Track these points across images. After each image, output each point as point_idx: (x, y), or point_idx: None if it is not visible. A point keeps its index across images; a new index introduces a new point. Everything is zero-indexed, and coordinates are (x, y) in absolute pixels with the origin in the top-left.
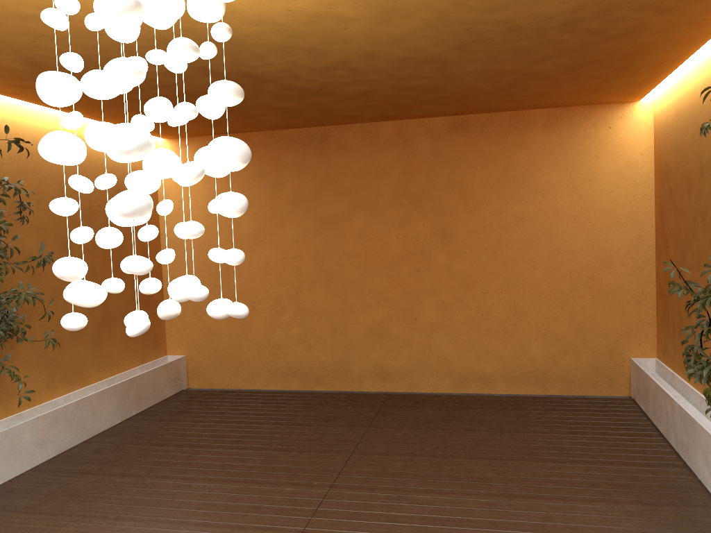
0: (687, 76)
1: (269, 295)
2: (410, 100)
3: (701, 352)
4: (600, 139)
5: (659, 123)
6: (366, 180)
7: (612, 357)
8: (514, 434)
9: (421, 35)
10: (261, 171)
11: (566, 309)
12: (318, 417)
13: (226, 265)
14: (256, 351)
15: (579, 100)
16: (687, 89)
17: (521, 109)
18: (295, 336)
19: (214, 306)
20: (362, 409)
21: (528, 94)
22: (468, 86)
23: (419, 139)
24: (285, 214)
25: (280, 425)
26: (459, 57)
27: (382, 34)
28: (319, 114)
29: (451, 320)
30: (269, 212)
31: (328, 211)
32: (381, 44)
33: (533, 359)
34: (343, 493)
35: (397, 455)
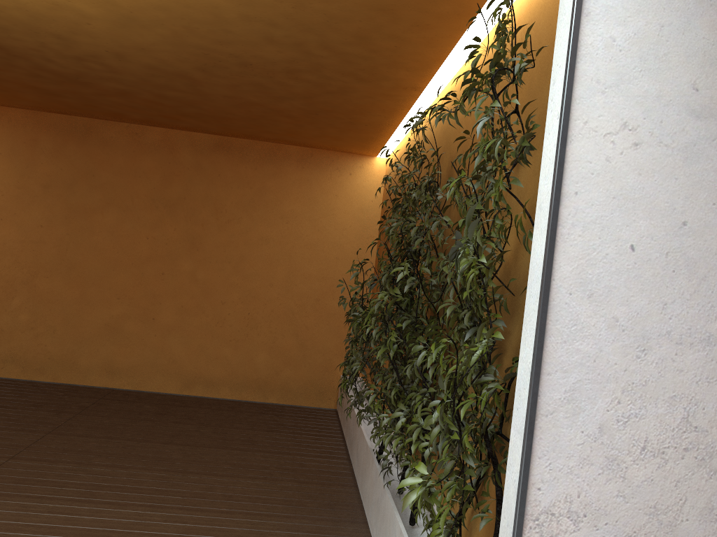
0: (402, 142)
1: (1, 277)
2: (172, 110)
3: None
4: (342, 182)
5: None
6: (125, 179)
7: (326, 373)
8: (217, 429)
9: (164, 48)
10: (14, 149)
11: (293, 326)
12: (27, 402)
13: None
14: None
15: (326, 145)
16: (401, 152)
17: (279, 142)
18: (23, 323)
19: None
20: (79, 399)
21: (280, 129)
22: (223, 108)
23: (183, 150)
24: (33, 196)
25: None
26: (206, 78)
27: (126, 38)
28: (81, 104)
29: (188, 324)
30: (15, 191)
31: (81, 201)
32: (128, 47)
33: (258, 369)
34: (21, 463)
35: (95, 437)
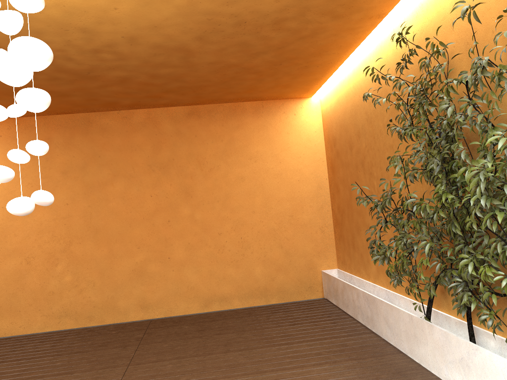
0: (342, 76)
1: (44, 251)
2: (159, 89)
3: (381, 243)
4: (290, 122)
5: (325, 111)
6: (124, 154)
7: (310, 271)
8: (253, 332)
9: (174, 22)
10: None
11: (277, 240)
12: (93, 344)
13: (2, 228)
14: (32, 300)
15: (275, 95)
16: (343, 84)
17: (236, 101)
18: (68, 283)
19: (15, 202)
20: (131, 333)
21: (243, 87)
22: (202, 77)
23: (164, 122)
24: (56, 182)
25: (59, 355)
26: (200, 47)
27: (144, 18)
28: (84, 100)
29: (196, 256)
30: (41, 181)
31: (94, 178)
32: (142, 28)
33: (257, 279)
34: None
35: (167, 360)
